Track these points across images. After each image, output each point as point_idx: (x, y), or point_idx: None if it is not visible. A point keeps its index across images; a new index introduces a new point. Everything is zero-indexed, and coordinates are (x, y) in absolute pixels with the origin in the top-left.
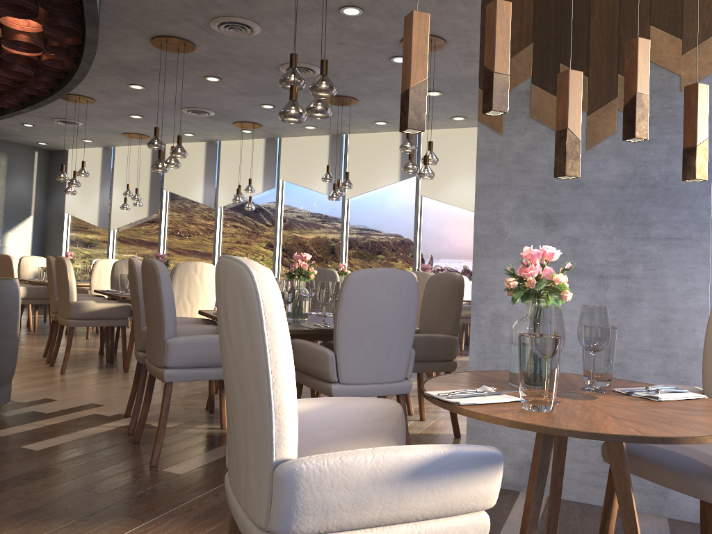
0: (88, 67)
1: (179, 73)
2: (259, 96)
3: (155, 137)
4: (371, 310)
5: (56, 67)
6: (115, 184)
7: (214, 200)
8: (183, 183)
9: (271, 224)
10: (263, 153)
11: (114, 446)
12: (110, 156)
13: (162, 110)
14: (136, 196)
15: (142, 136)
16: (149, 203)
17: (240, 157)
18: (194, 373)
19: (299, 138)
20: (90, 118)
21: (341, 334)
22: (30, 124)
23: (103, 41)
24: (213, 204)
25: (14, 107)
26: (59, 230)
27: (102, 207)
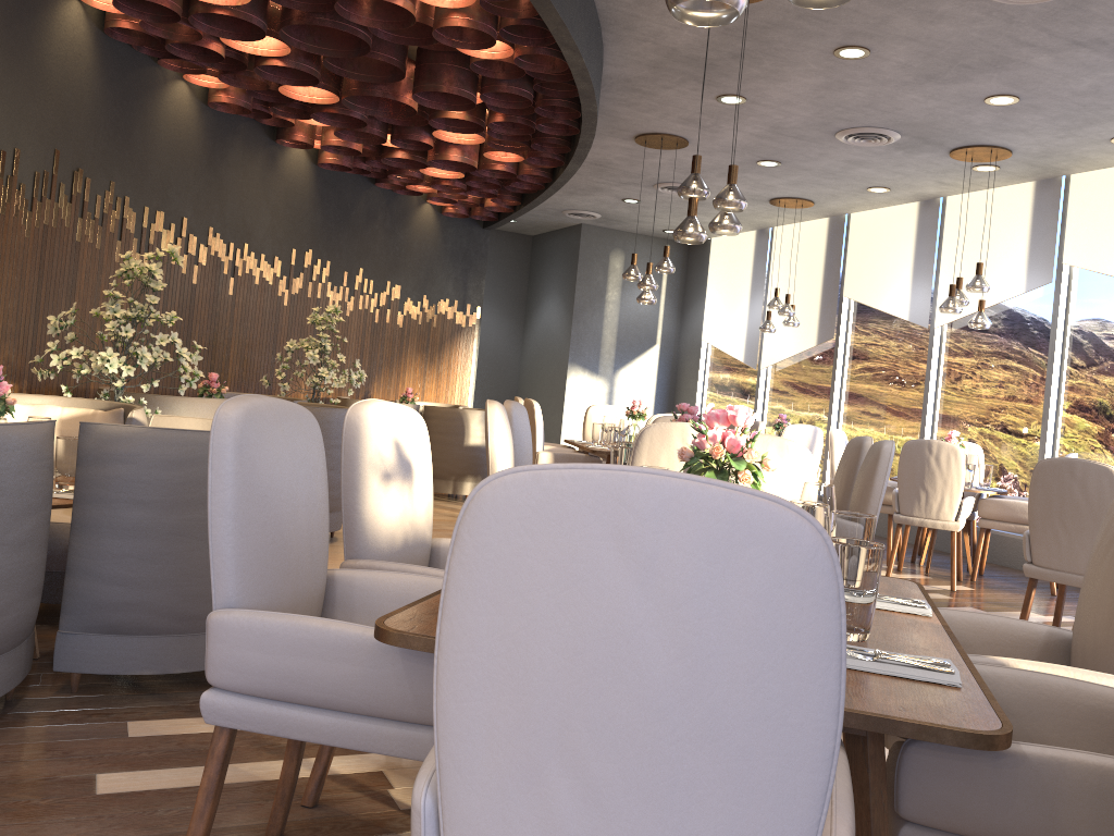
0: (578, 58)
1: (782, 53)
2: (970, 78)
3: (691, 175)
4: (565, 653)
5: (543, 72)
6: (770, 291)
7: (928, 313)
8: (876, 282)
9: (1041, 359)
10: (1028, 212)
11: (218, 833)
12: (765, 245)
13: (803, 144)
14: (785, 308)
15: (802, 202)
16: (819, 321)
17: (982, 225)
18: (272, 715)
19: (1110, 170)
20: (704, 177)
21: (447, 729)
22: (633, 198)
23: (619, 10)
24: (925, 321)
25: (557, 164)
26: (693, 368)
27: (750, 330)
